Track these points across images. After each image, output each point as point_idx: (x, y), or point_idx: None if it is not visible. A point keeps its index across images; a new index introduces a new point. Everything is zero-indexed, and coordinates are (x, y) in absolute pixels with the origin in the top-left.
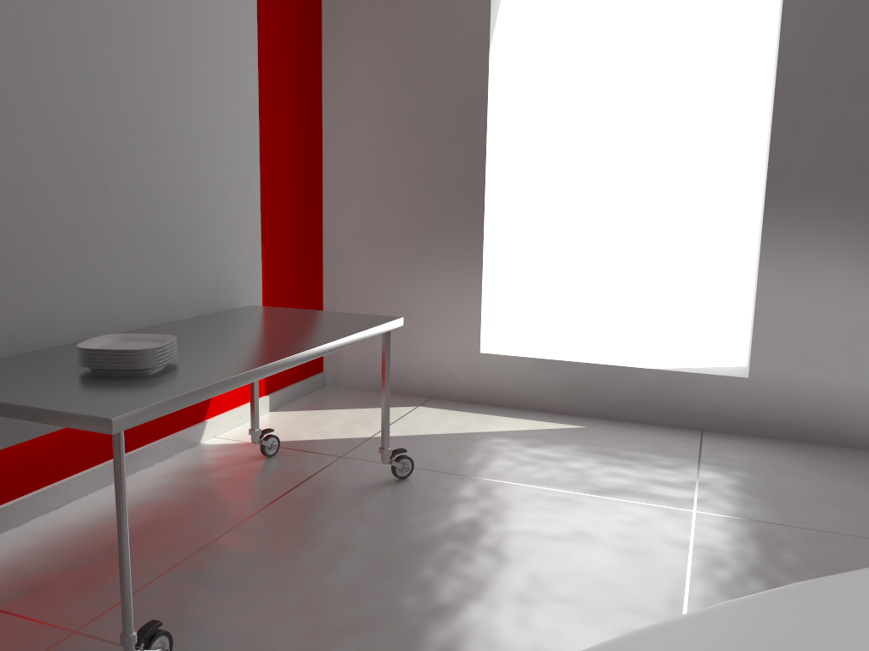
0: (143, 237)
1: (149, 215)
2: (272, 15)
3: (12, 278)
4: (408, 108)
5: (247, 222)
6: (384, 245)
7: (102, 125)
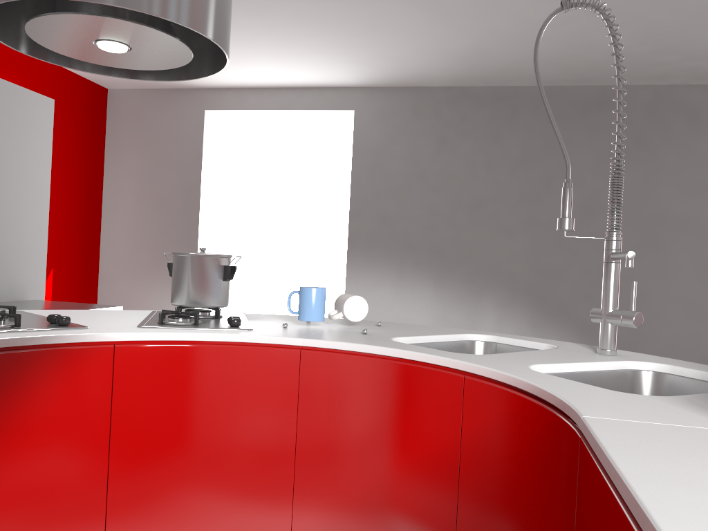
0: None
1: None
2: (70, 135)
3: None
4: (155, 191)
5: (37, 252)
6: (137, 272)
7: None
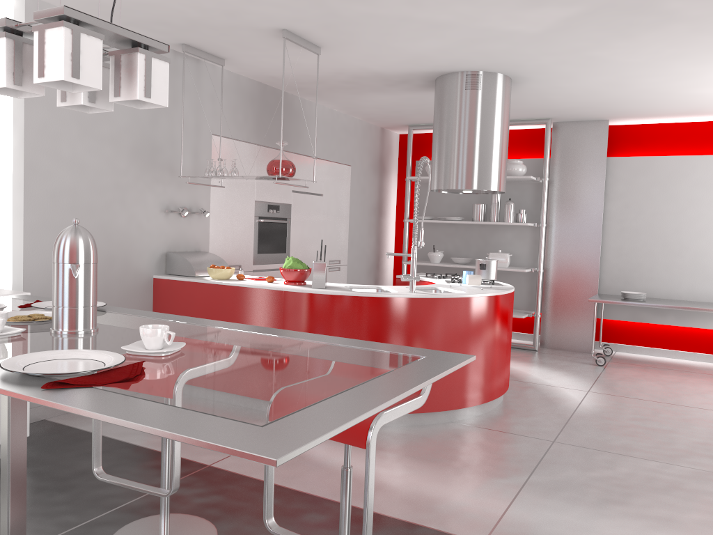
0: (698, 271)
1: (702, 264)
2: None
3: (640, 277)
4: None
5: None
6: None
7: (682, 235)
